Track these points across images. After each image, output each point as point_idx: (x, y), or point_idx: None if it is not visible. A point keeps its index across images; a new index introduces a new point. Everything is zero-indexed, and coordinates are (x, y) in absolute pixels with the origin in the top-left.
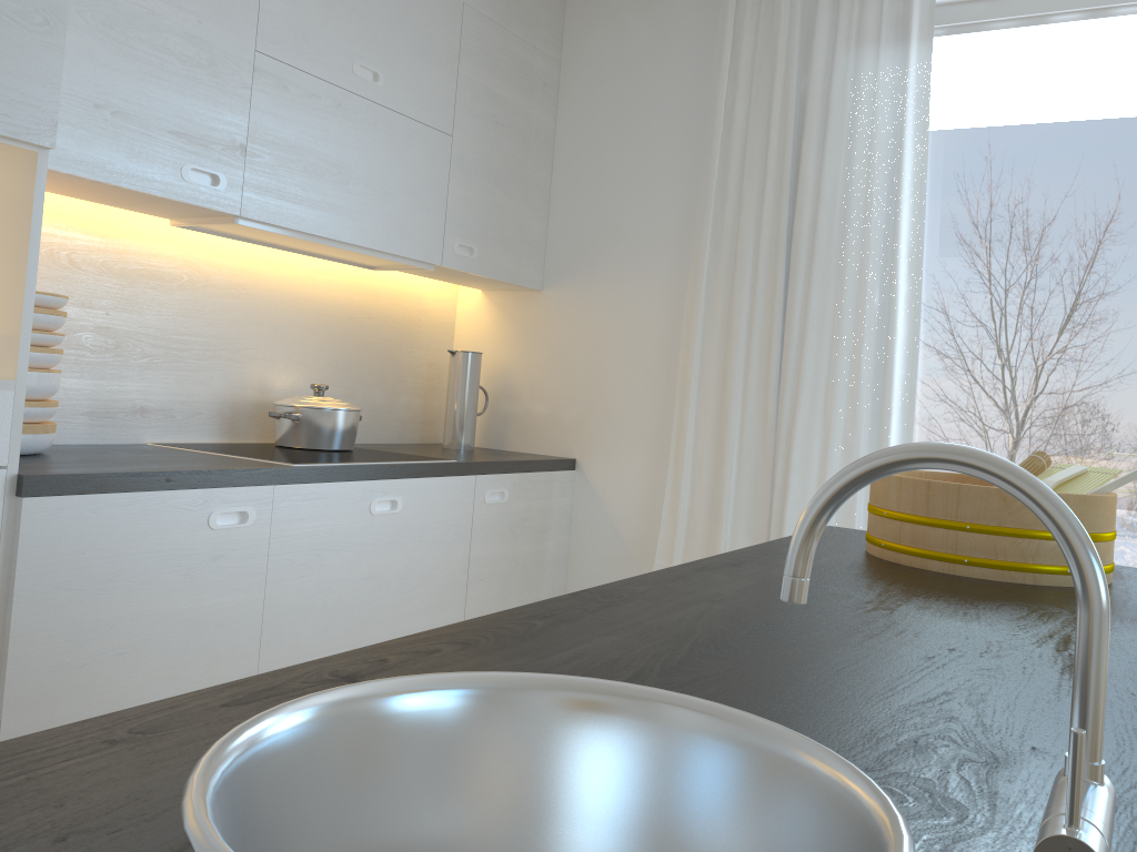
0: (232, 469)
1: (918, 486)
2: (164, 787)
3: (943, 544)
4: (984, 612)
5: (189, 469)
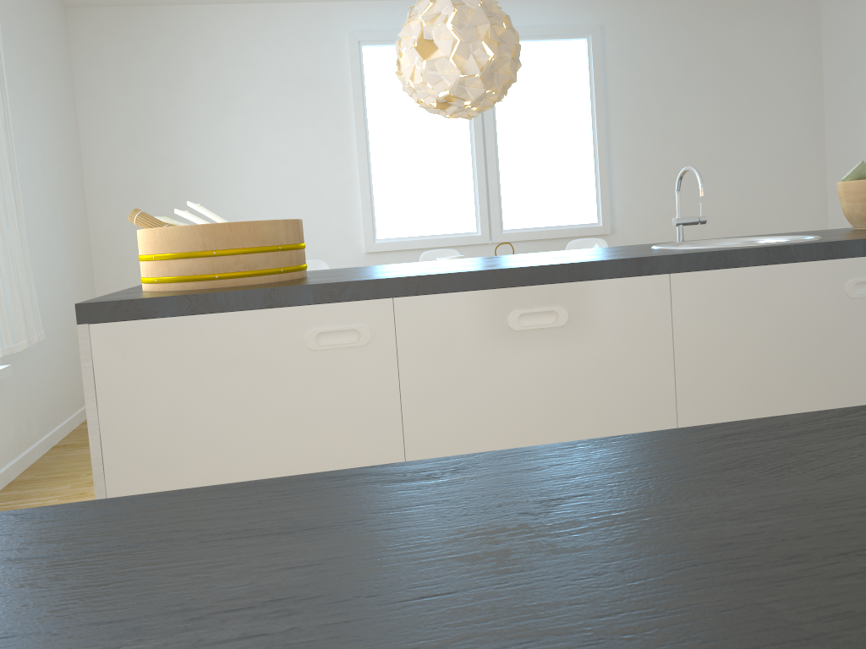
0: (476, 457)
1: (295, 224)
2: (825, 238)
3: (304, 258)
4: (419, 265)
5: (729, 428)
